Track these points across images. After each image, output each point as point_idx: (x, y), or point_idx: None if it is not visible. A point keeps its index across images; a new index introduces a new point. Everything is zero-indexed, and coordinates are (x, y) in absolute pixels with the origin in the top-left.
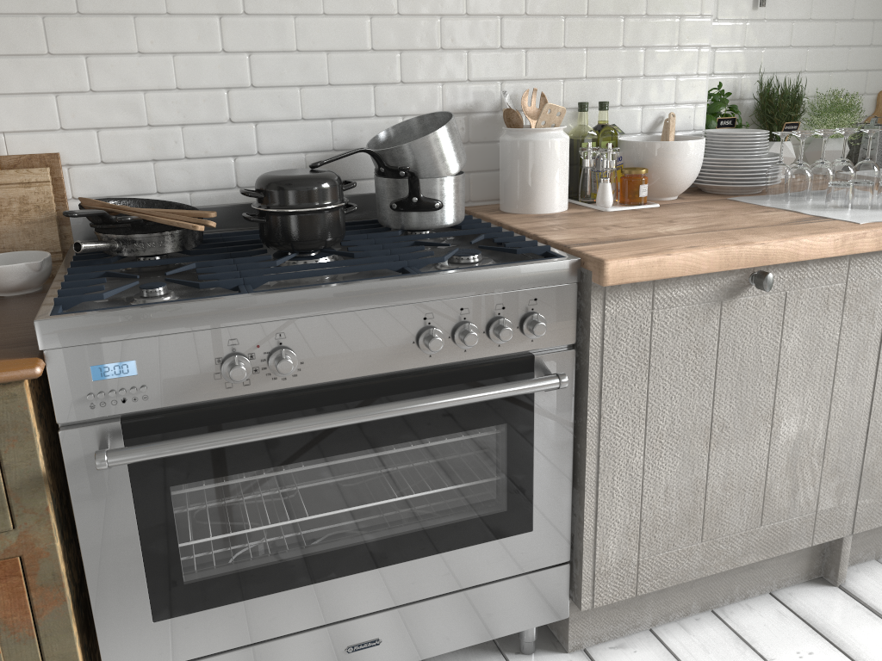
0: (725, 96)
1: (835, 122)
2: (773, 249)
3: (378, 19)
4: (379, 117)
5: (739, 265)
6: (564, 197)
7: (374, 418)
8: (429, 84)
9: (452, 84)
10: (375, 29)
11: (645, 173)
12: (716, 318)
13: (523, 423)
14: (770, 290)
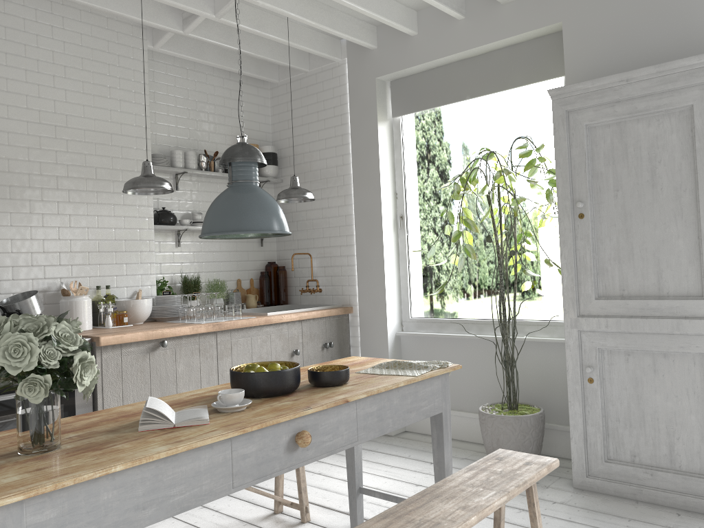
0: (166, 282)
1: (216, 291)
2: (166, 331)
3: (2, 254)
4: (2, 294)
5: (153, 337)
6: (90, 323)
7: (8, 398)
8: (26, 280)
9: (37, 279)
10: (0, 258)
11: (126, 312)
12: (148, 359)
13: (71, 403)
14: (168, 348)
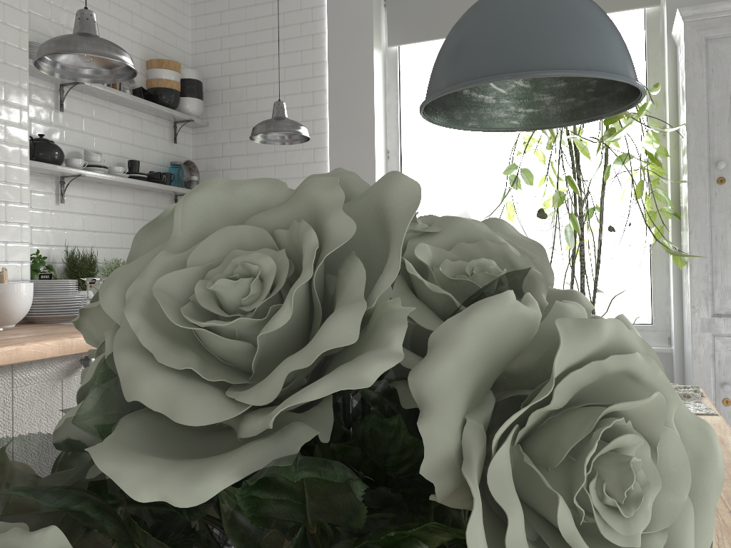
0: (43, 259)
1: None
2: None
3: None
4: None
5: (72, 351)
6: None
7: None
8: None
9: None
10: None
11: None
12: (59, 391)
13: None
14: None
